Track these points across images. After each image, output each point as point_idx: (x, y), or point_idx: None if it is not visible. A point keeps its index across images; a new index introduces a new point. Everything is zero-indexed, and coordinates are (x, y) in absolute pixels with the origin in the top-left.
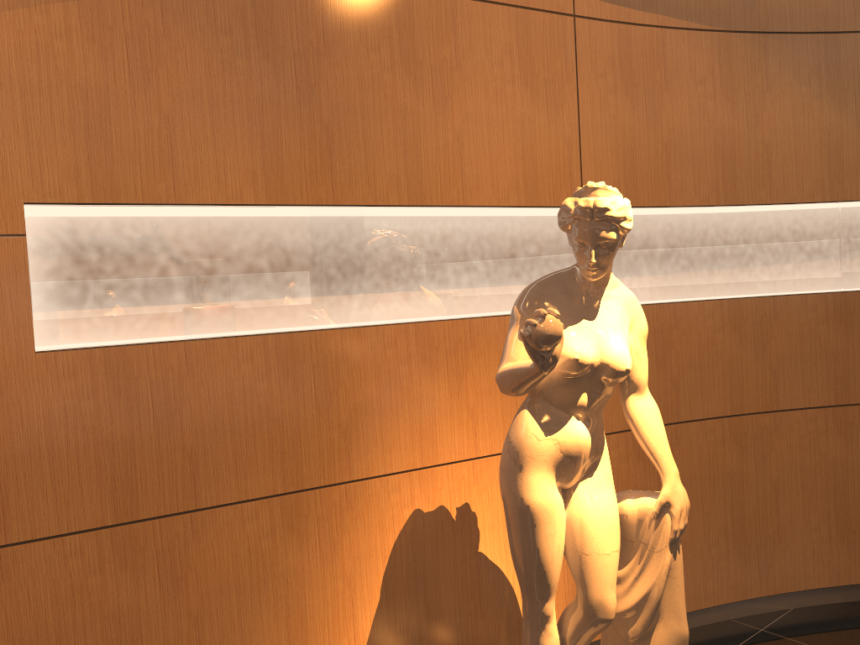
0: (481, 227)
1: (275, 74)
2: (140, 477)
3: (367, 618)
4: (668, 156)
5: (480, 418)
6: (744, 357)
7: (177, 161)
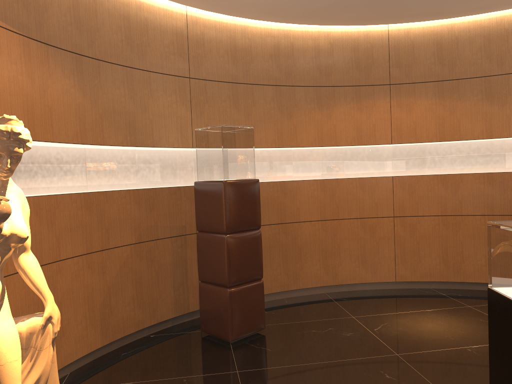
0: None
1: None
2: None
3: None
4: None
5: None
6: (42, 231)
7: None
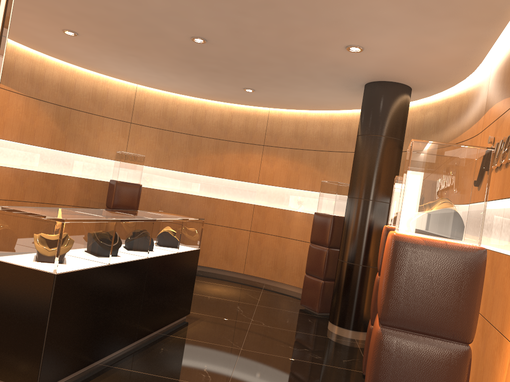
0: None
1: None
2: None
3: None
4: (4, 125)
5: None
6: (16, 185)
7: None
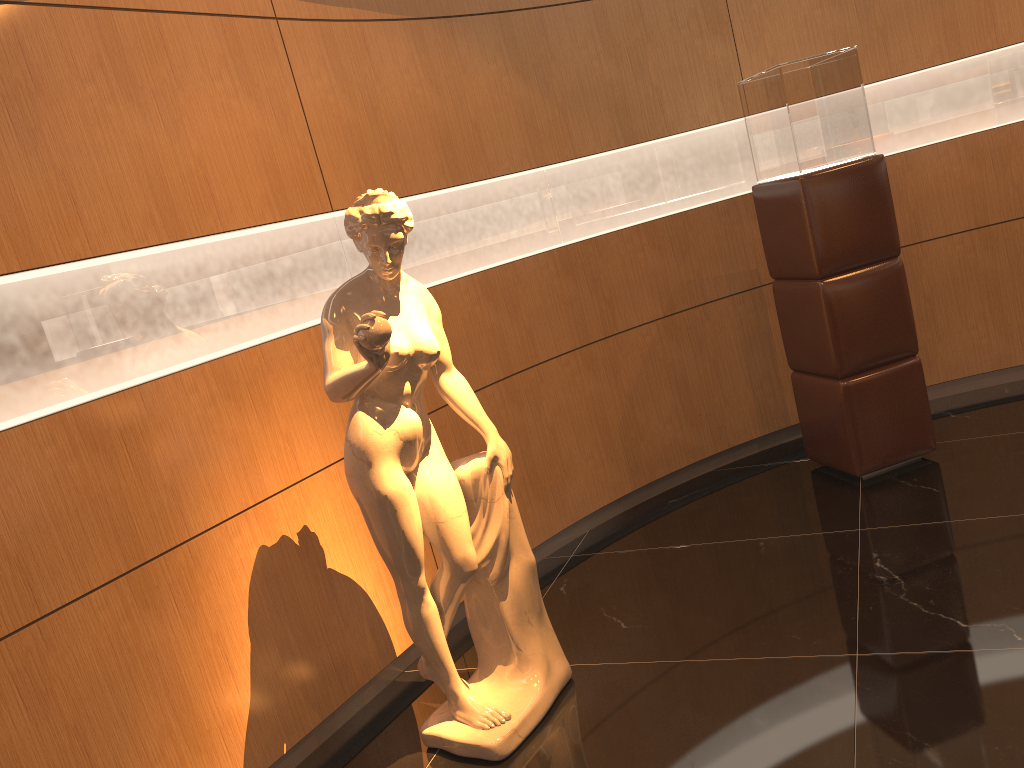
0: (246, 250)
1: None
2: None
3: (244, 666)
4: (395, 148)
5: (296, 440)
6: (502, 323)
7: None
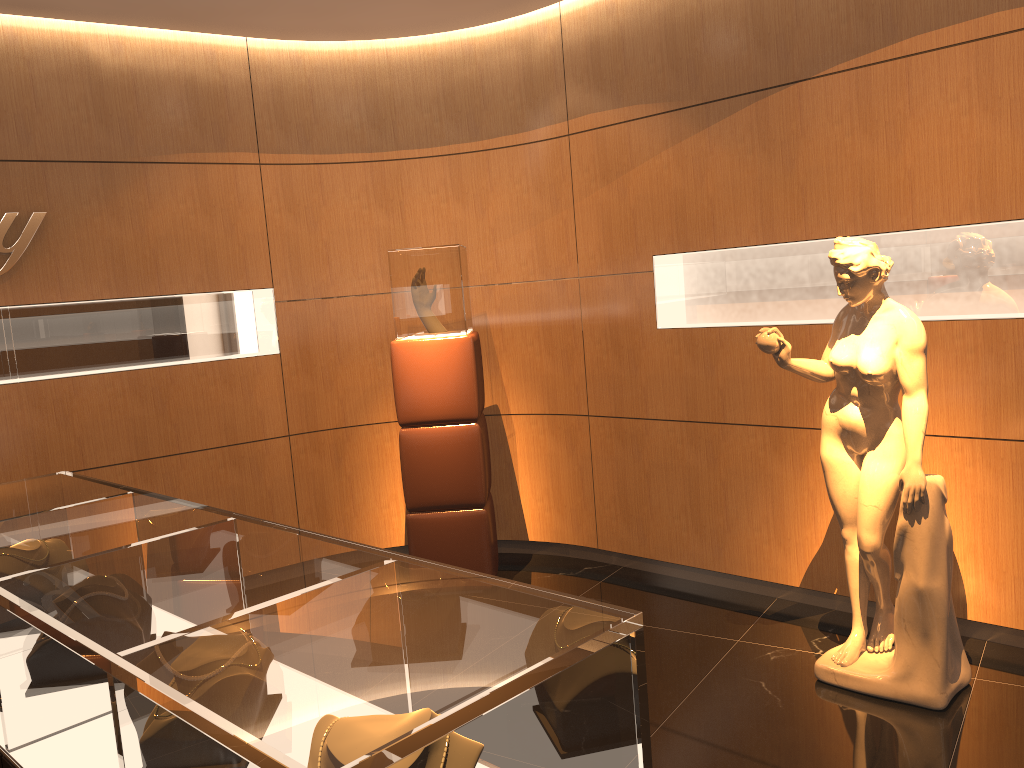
0: (931, 245)
1: (768, 159)
2: (698, 399)
3: (823, 523)
4: None
5: None
6: None
7: (715, 224)
